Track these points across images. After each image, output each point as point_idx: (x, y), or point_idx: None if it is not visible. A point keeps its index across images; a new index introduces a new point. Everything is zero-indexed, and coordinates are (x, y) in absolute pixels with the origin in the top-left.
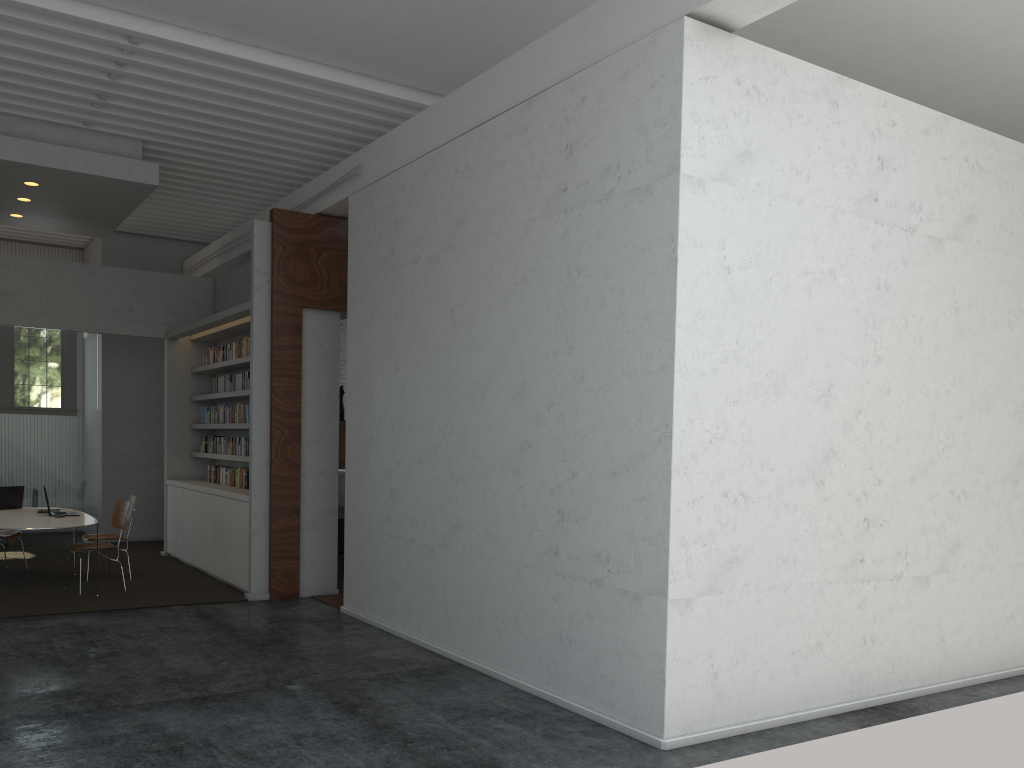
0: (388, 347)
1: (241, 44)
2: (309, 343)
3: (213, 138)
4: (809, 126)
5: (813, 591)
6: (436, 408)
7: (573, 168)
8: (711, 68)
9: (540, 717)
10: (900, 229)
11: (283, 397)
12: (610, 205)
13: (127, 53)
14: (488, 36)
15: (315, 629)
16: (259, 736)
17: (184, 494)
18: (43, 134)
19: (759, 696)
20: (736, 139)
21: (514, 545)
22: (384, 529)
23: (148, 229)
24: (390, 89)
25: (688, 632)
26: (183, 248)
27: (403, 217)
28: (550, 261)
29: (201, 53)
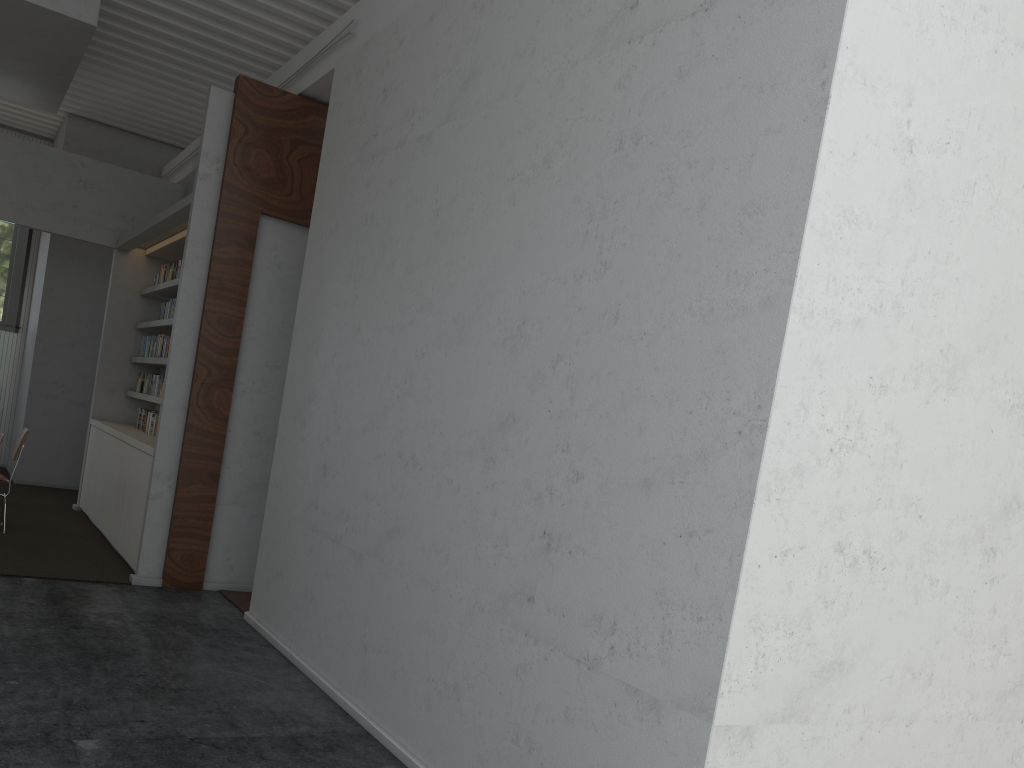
0: (350, 267)
1: None
2: (264, 262)
3: None
4: None
5: (949, 730)
6: (395, 355)
7: None
8: None
9: None
10: None
11: (217, 326)
12: (710, 19)
13: None
14: None
15: (191, 641)
16: None
17: (102, 438)
18: None
19: None
20: None
21: (469, 574)
22: (308, 518)
23: (122, 120)
24: None
25: None
26: (165, 153)
27: (395, 83)
28: (592, 126)
29: None
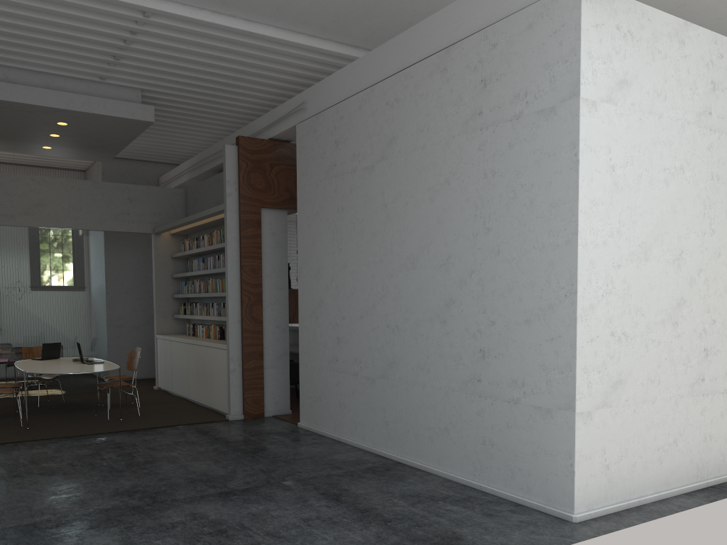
0: (332, 234)
1: (223, 15)
2: (266, 233)
3: (192, 86)
4: (665, 59)
5: (671, 403)
6: (374, 277)
7: (487, 97)
8: (600, 18)
9: (474, 500)
10: (726, 135)
11: (249, 273)
12: (519, 123)
13: (140, 24)
14: (406, 3)
15: (285, 440)
16: (278, 520)
17: (171, 345)
18: (72, 87)
19: (636, 481)
20: (617, 70)
21: (443, 375)
22: (332, 366)
23: (134, 155)
24: (328, 45)
25: (589, 436)
26: (158, 168)
27: (342, 138)
28: (469, 166)
29: (195, 22)
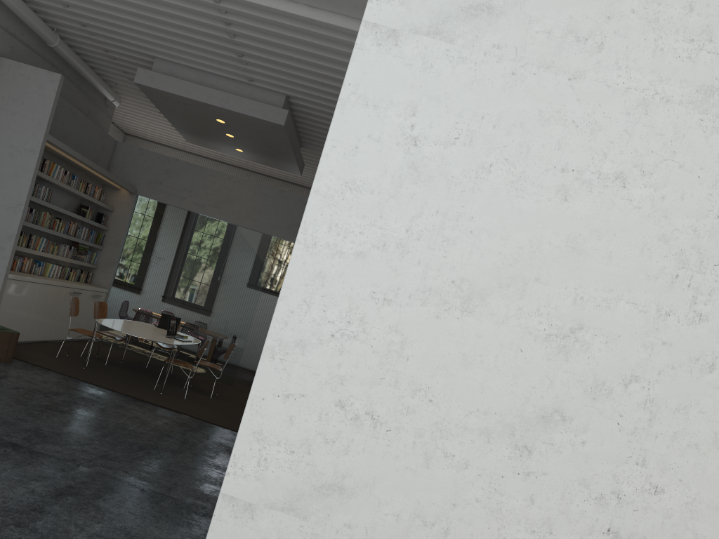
0: None
1: None
2: None
3: (329, 94)
4: None
5: None
6: None
7: None
8: None
9: None
10: None
11: None
12: None
13: (223, 13)
14: None
15: (221, 459)
16: None
17: None
18: (222, 85)
19: None
20: None
21: None
22: None
23: None
24: None
25: None
26: None
27: None
28: None
29: (256, 7)
